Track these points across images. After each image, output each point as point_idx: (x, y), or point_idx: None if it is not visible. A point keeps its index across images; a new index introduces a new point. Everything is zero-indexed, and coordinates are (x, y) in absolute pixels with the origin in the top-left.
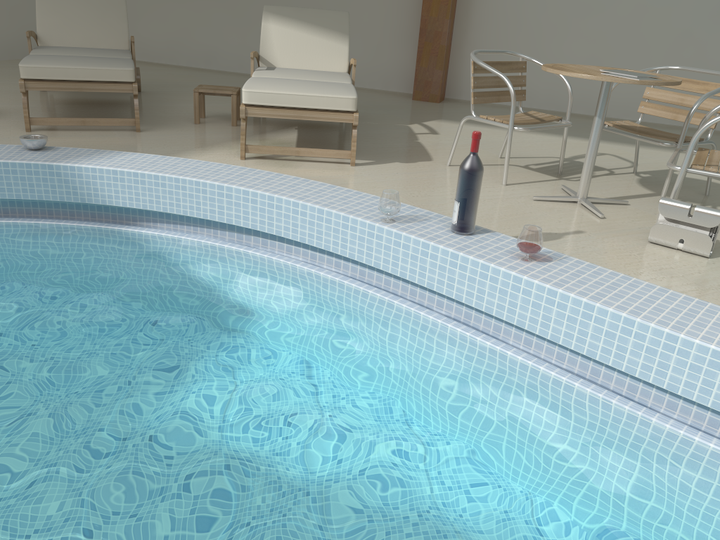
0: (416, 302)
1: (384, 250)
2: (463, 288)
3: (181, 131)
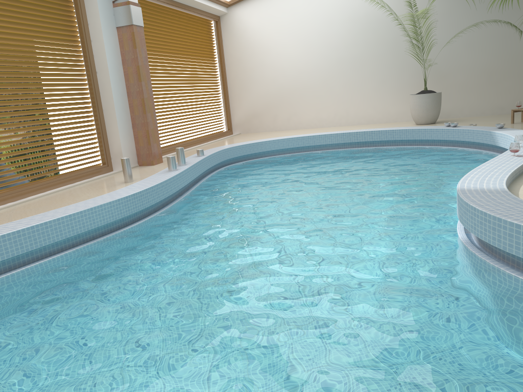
0: None
1: None
2: None
3: None
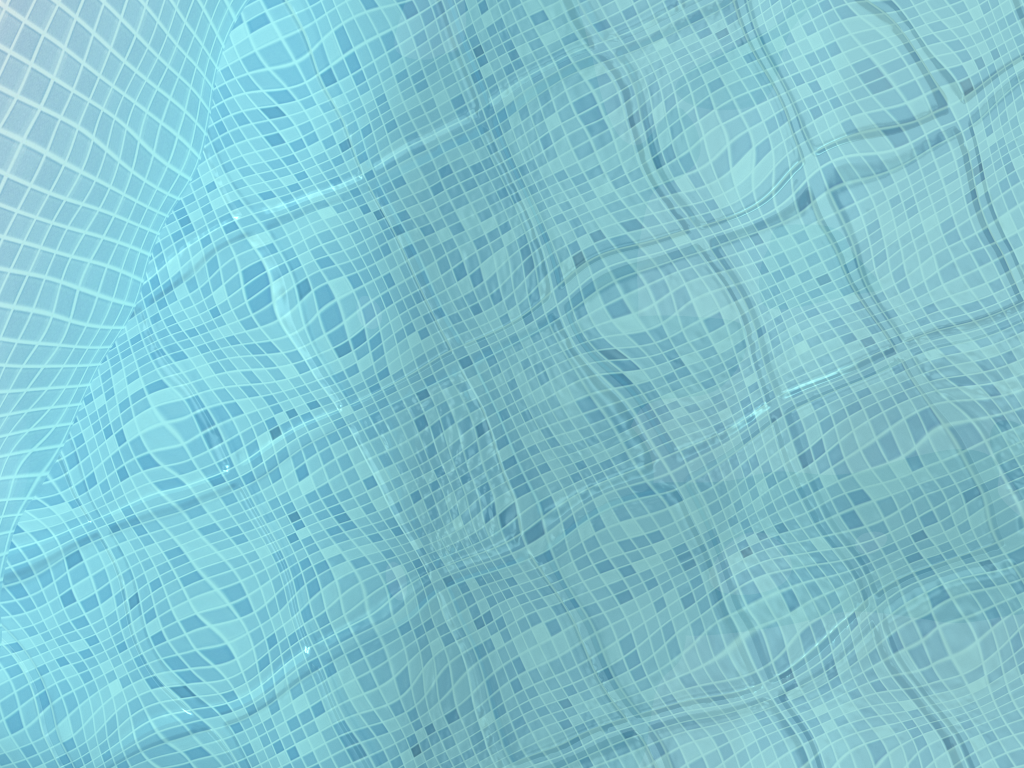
0: None
1: None
2: None
3: None
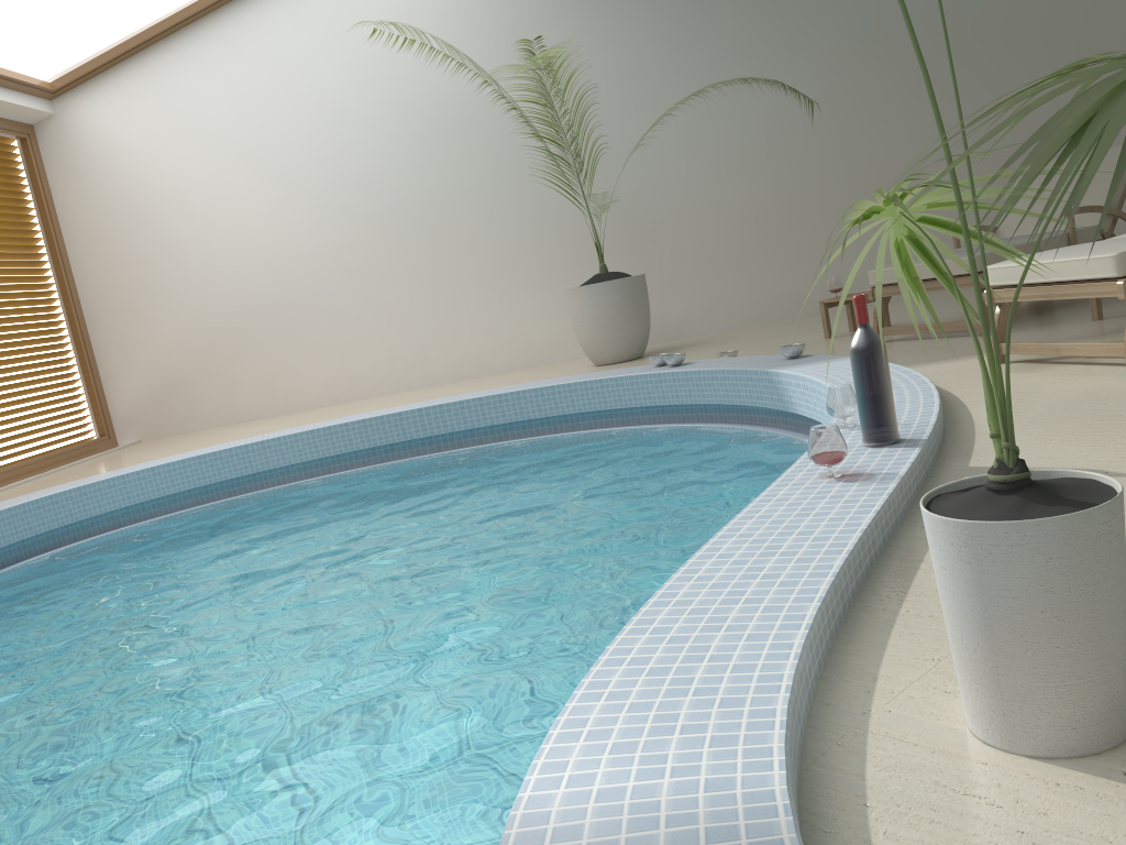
0: None
1: None
2: None
3: (1037, 332)
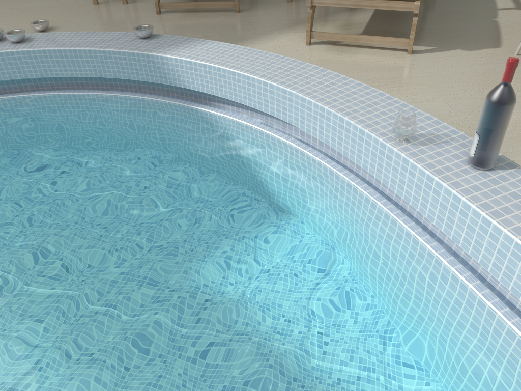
0: (420, 223)
1: (392, 171)
2: (461, 233)
3: (272, 11)
